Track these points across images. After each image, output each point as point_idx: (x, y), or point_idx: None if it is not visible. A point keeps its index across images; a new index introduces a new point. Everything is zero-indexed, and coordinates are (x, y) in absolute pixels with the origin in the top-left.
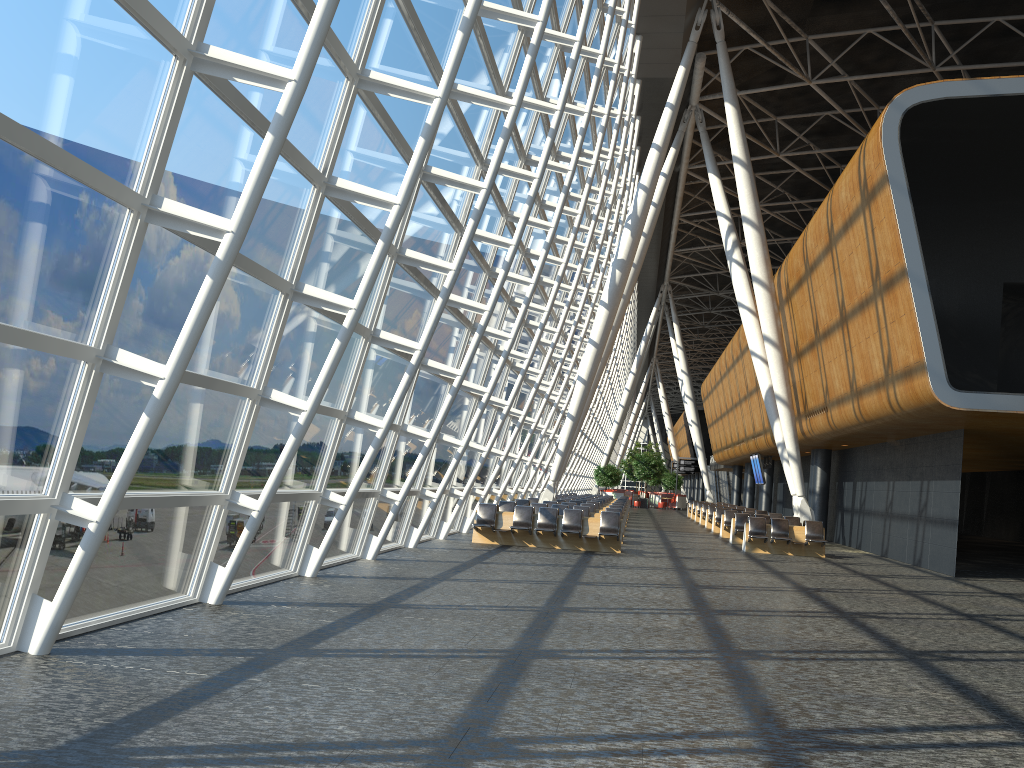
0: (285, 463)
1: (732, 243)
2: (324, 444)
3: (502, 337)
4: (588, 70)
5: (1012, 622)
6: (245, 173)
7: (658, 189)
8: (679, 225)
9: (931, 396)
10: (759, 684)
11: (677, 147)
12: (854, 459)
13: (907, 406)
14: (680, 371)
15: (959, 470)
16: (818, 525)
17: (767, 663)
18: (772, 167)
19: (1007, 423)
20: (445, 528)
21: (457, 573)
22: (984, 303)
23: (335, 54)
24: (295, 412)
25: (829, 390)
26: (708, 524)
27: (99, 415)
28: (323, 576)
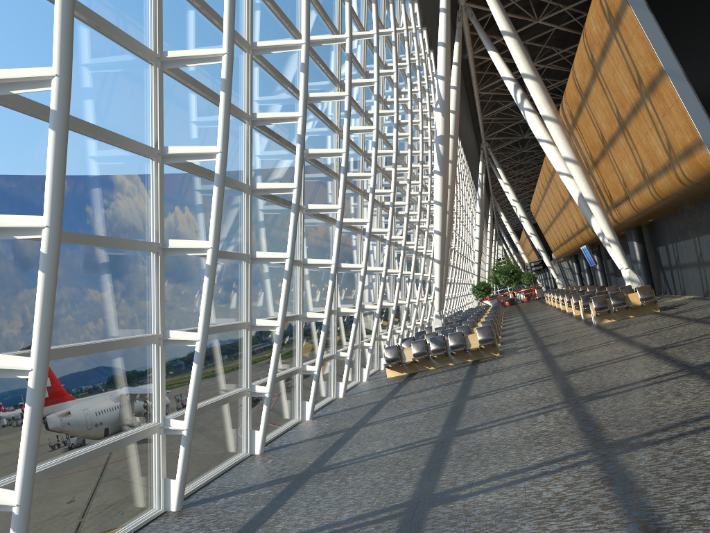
0: (195, 386)
1: (520, 97)
2: (238, 352)
3: (362, 223)
4: (371, 3)
5: None
6: (76, 168)
7: (454, 75)
8: (480, 97)
9: None
10: (640, 486)
11: (459, 40)
12: (661, 228)
13: (695, 178)
14: (512, 200)
15: None
16: (647, 288)
17: (641, 453)
18: (536, 32)
19: None
20: (365, 372)
21: (373, 415)
22: None
23: (130, 47)
24: (191, 343)
25: (626, 183)
26: (563, 307)
27: (3, 410)
28: (269, 450)
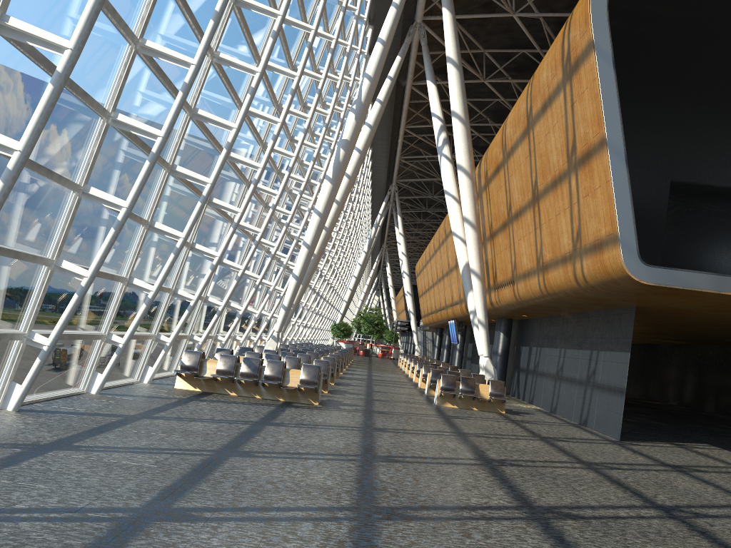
0: None
1: (443, 140)
2: None
3: (201, 181)
4: None
5: (715, 522)
6: None
7: (384, 89)
8: (406, 138)
9: (621, 269)
10: None
11: (402, 56)
12: (531, 328)
13: (593, 279)
14: (401, 253)
15: (629, 343)
16: (500, 384)
17: None
18: (479, 95)
19: (681, 302)
20: (150, 372)
21: (95, 435)
22: (654, 197)
23: None
24: None
25: (517, 265)
26: (411, 374)
27: None
28: None
